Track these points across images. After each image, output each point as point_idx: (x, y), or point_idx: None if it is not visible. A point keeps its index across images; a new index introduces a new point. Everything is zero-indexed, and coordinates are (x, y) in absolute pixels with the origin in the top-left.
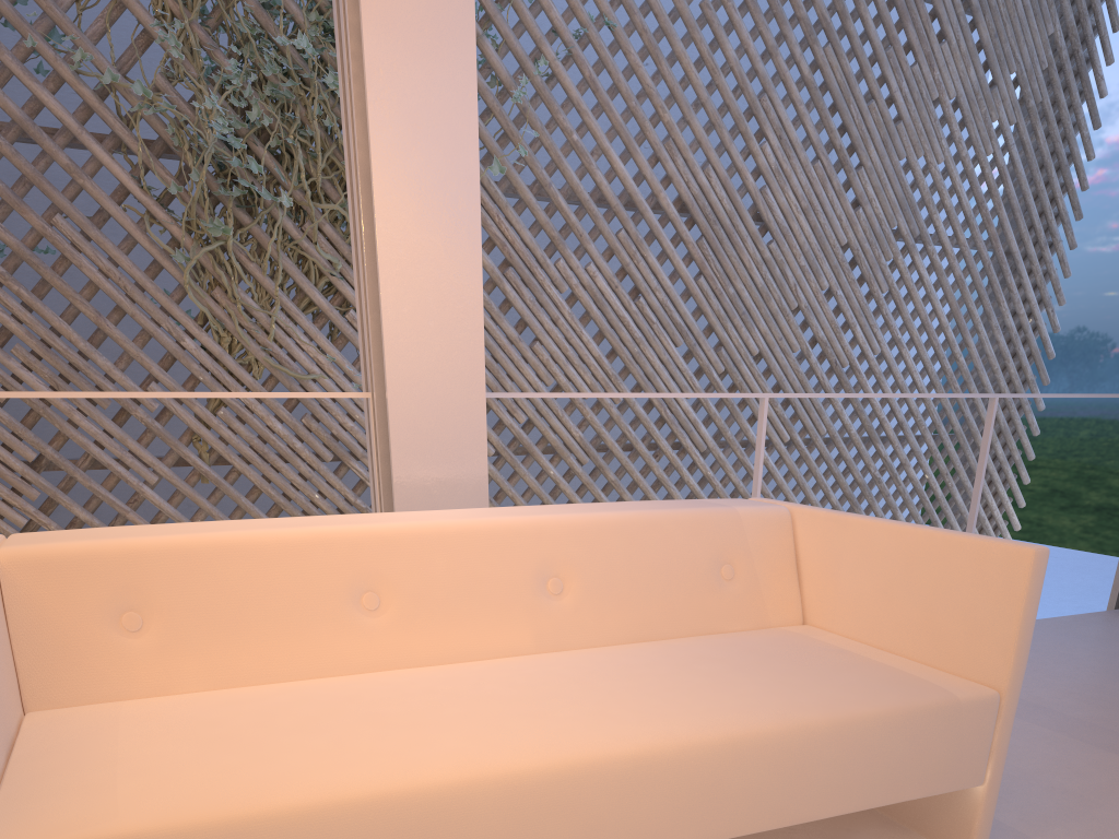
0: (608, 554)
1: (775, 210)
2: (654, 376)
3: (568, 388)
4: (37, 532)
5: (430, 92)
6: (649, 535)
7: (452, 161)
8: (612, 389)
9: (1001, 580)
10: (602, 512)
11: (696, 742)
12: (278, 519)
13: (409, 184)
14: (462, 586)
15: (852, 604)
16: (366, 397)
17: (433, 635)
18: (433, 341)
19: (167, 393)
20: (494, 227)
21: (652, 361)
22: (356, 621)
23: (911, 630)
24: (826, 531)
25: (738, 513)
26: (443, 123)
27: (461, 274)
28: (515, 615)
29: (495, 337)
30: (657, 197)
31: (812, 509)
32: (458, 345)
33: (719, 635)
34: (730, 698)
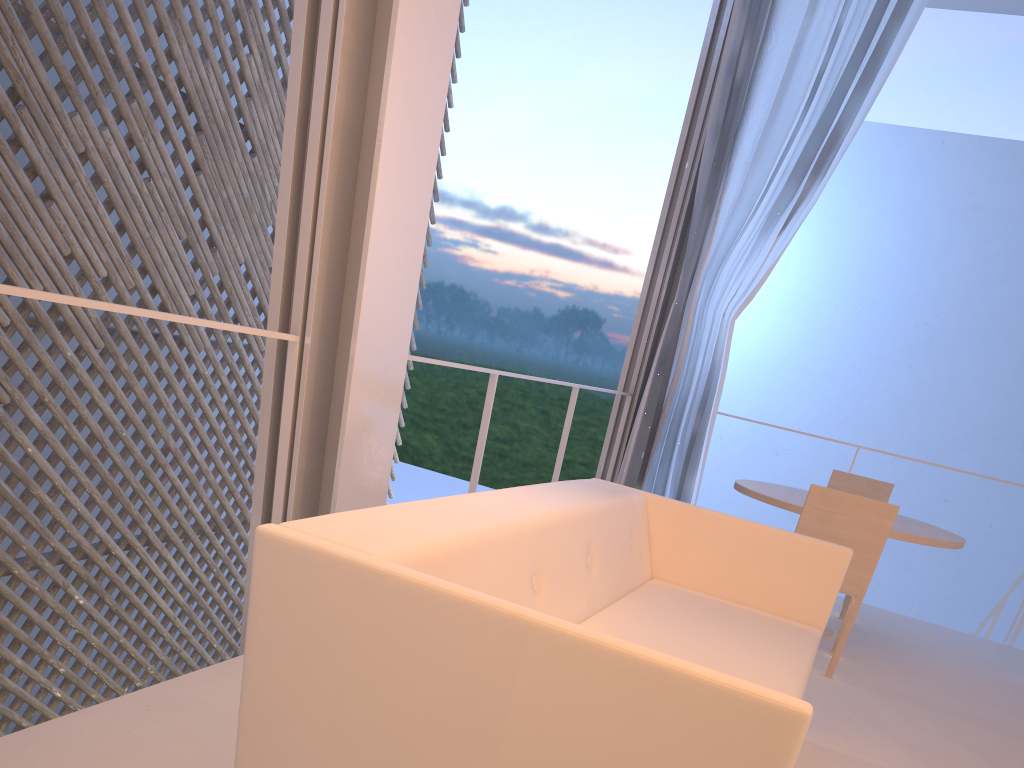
0: (604, 534)
1: (258, 126)
2: (162, 266)
3: (86, 262)
4: (307, 521)
5: (425, 72)
6: (614, 518)
7: (426, 142)
8: (126, 272)
9: (828, 566)
10: (596, 500)
11: (802, 684)
12: (440, 503)
13: (401, 154)
14: (566, 566)
15: (700, 568)
16: (295, 340)
17: (558, 609)
18: (389, 306)
19: (147, 312)
20: (8, 52)
21: (161, 250)
22: (534, 602)
23: (753, 589)
24: (679, 516)
25: (634, 499)
26: (427, 105)
27: (413, 248)
28: (581, 587)
29: (10, 185)
30: (164, 76)
31: (664, 498)
32: (401, 313)
33: (646, 592)
34: (770, 650)
